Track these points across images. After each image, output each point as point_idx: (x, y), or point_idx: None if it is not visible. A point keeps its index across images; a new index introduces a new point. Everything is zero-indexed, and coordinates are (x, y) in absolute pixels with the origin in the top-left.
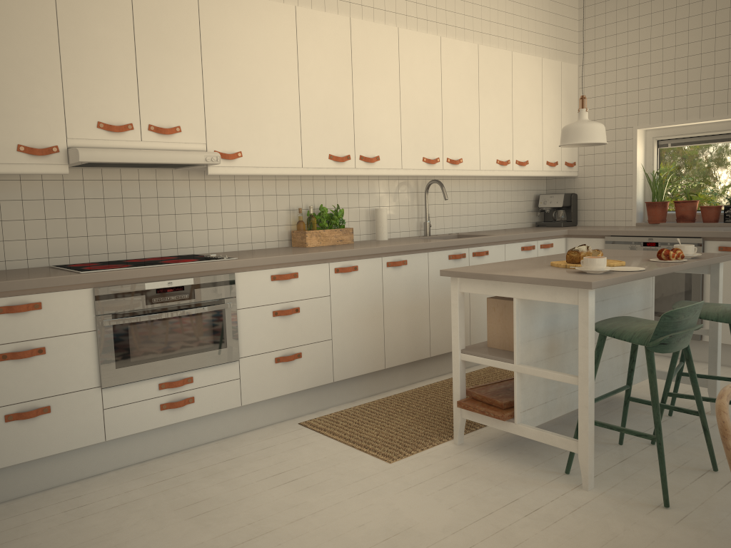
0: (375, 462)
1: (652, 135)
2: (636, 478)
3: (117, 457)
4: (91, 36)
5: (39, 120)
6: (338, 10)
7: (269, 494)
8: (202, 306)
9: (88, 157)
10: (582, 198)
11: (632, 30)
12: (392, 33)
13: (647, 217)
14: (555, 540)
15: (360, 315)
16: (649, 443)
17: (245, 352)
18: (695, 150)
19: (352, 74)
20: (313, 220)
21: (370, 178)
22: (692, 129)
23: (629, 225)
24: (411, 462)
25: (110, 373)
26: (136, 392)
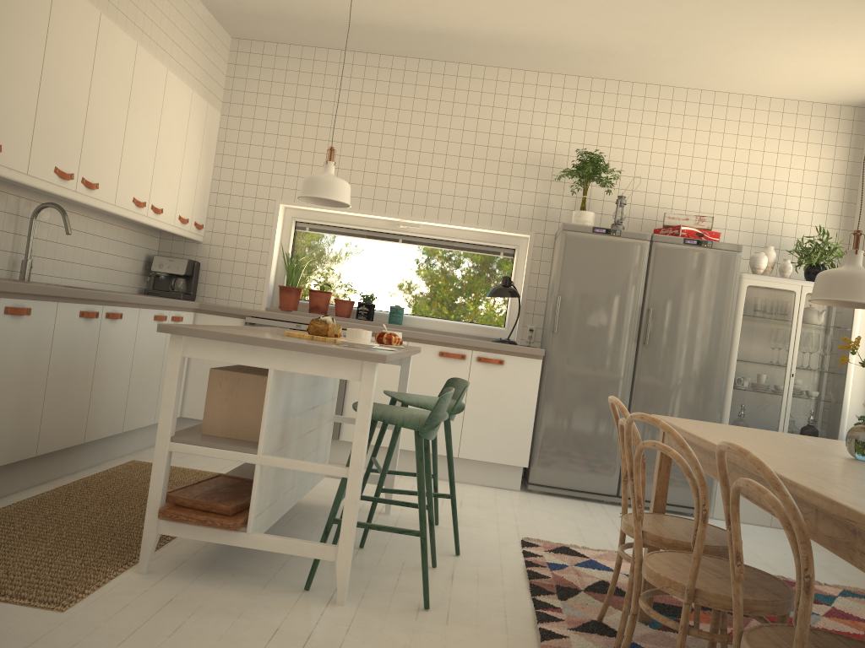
0: (36, 614)
1: (292, 214)
2: (376, 585)
3: None
4: None
5: None
6: None
7: None
8: None
9: None
10: (204, 269)
11: (289, 96)
12: None
13: (276, 303)
14: None
15: None
16: (357, 547)
17: None
18: (333, 240)
19: None
20: None
21: None
22: (333, 218)
23: (258, 308)
24: (96, 606)
25: None
26: None
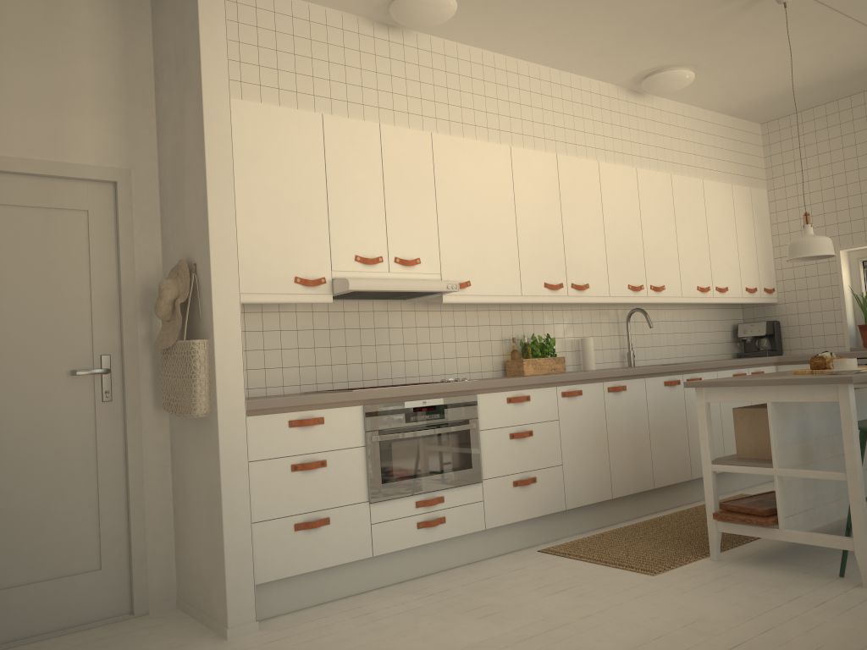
0: (637, 575)
1: (855, 256)
2: None
3: (379, 575)
4: (350, 181)
5: (311, 254)
6: (546, 148)
7: (545, 600)
8: (450, 426)
9: (356, 285)
10: (785, 326)
11: (823, 153)
12: (593, 166)
13: (861, 342)
14: (853, 621)
15: (587, 441)
16: None
17: (487, 473)
18: None
19: (560, 206)
20: (528, 348)
21: (573, 308)
22: None
23: (842, 350)
24: (675, 574)
25: (377, 488)
26: (397, 508)
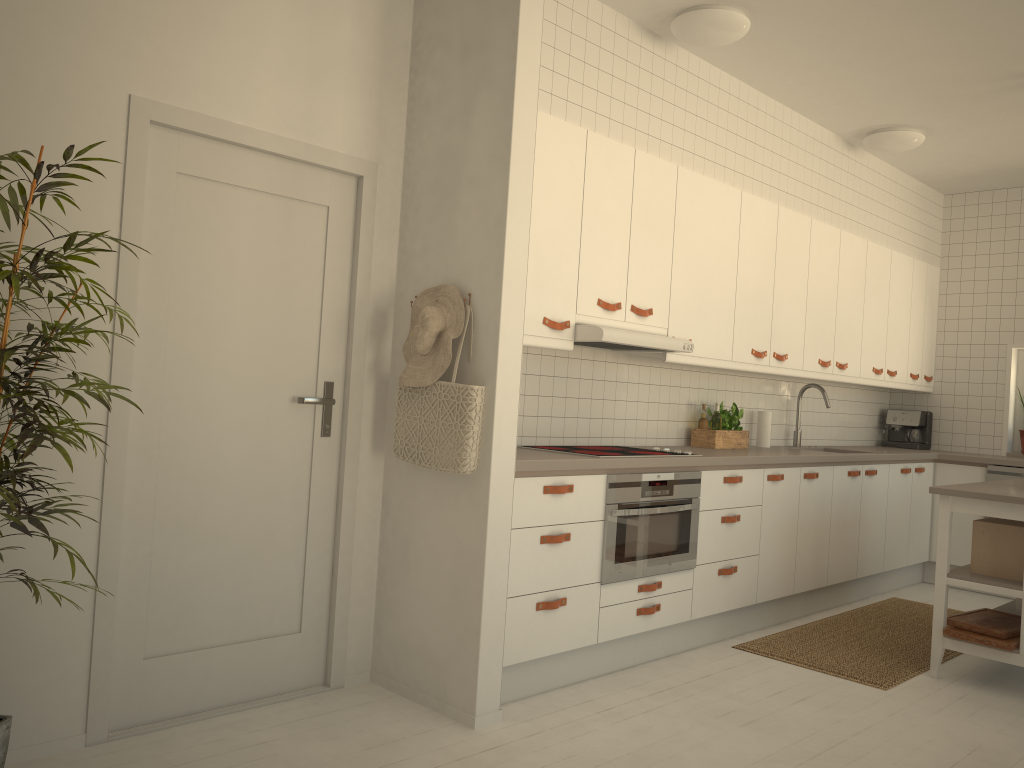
0: (868, 688)
1: None
2: None
3: (594, 663)
4: (603, 212)
5: (560, 293)
6: (770, 197)
7: (794, 709)
8: (676, 504)
9: (608, 336)
10: (936, 418)
11: (1010, 239)
12: (806, 223)
13: (1016, 447)
14: None
15: (781, 530)
16: None
17: (698, 559)
18: None
19: (774, 264)
20: (720, 418)
21: (752, 376)
22: None
23: (997, 454)
24: (906, 691)
25: (610, 568)
26: (622, 592)
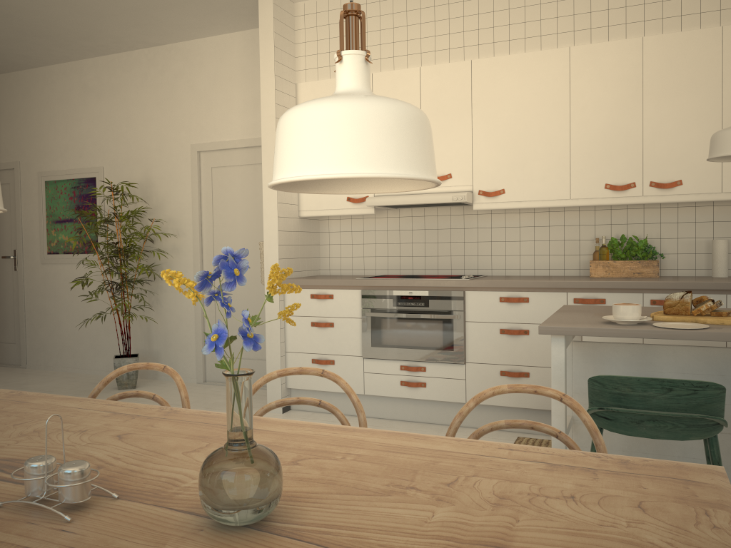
0: None
1: None
2: None
3: (376, 409)
4: None
5: None
6: (626, 34)
7: None
8: (434, 314)
9: (371, 203)
10: None
11: None
12: (710, 35)
13: None
14: None
15: None
16: None
17: (471, 358)
18: None
19: (642, 96)
20: (602, 250)
21: (716, 204)
22: None
23: None
24: None
25: (367, 349)
26: (385, 366)
